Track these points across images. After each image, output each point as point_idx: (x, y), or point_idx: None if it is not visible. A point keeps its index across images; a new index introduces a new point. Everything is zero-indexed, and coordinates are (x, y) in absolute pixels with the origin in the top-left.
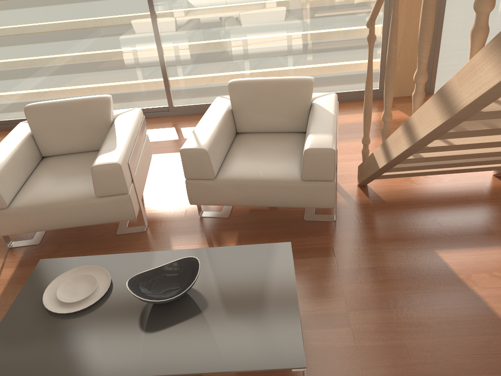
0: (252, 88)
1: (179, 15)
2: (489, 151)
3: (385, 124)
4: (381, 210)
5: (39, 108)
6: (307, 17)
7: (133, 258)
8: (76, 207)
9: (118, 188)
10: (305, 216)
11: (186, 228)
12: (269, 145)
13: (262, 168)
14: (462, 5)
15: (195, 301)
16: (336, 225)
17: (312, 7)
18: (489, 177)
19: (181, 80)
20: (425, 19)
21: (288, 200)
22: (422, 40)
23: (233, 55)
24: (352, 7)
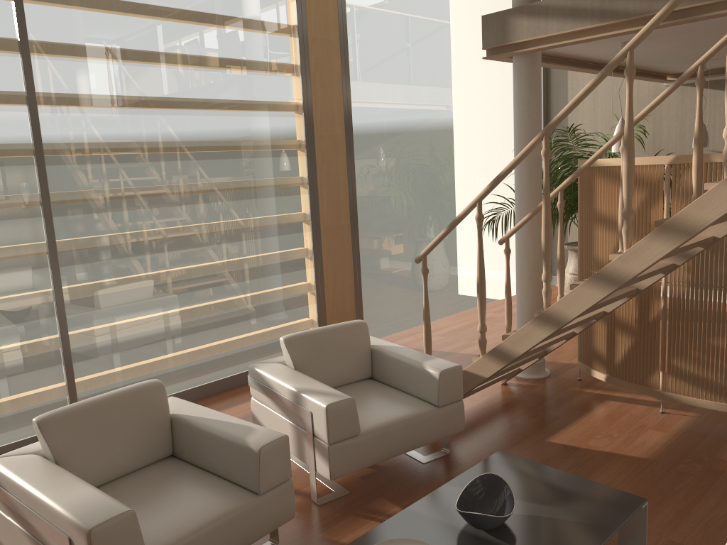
0: (312, 340)
1: (97, 289)
2: (543, 343)
3: (483, 334)
4: (469, 432)
5: (66, 416)
6: (247, 279)
7: (398, 521)
8: (236, 520)
9: (285, 472)
10: (420, 460)
11: (323, 520)
12: (360, 394)
13: (391, 409)
14: (370, 256)
15: (514, 513)
16: (456, 455)
17: (251, 267)
18: (502, 386)
19: (95, 379)
20: (549, 235)
21: (429, 435)
22: (548, 250)
23: (167, 332)
24: (287, 265)
